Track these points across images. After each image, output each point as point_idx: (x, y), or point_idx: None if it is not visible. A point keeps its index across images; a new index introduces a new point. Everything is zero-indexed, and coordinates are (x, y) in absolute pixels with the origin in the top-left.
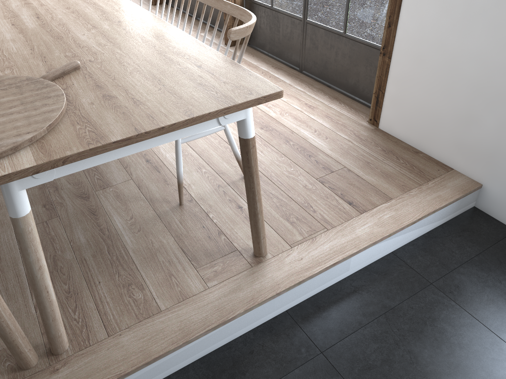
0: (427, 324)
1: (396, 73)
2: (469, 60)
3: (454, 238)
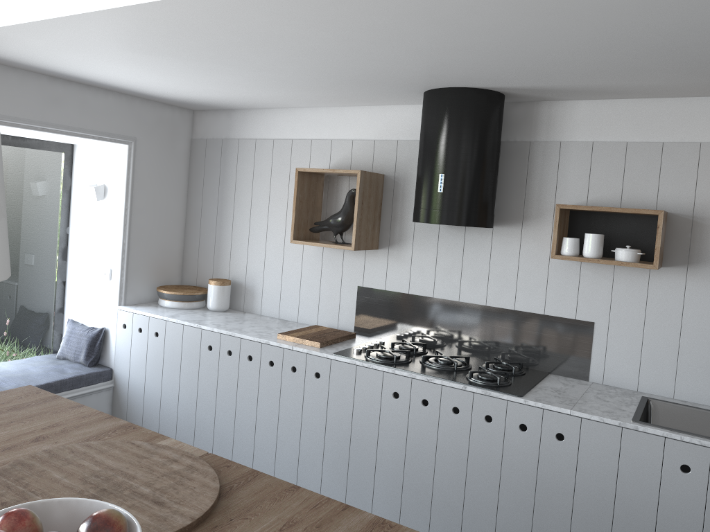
0: None
1: None
2: None
3: None
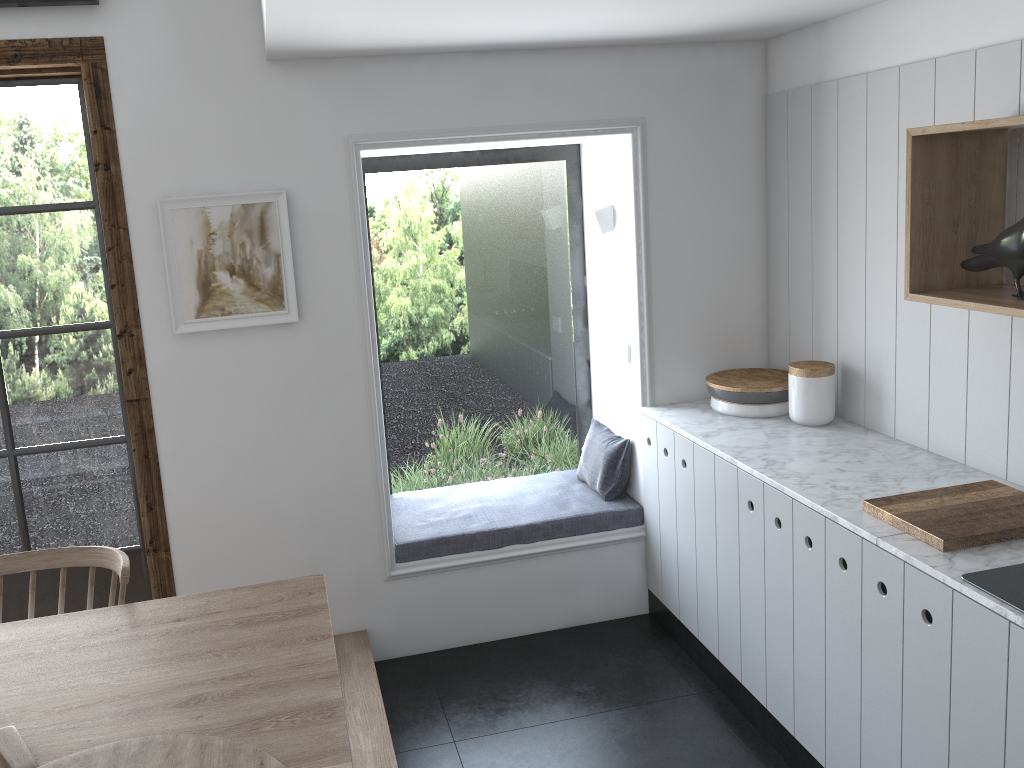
0: (504, 767)
1: (186, 565)
2: (288, 500)
3: (404, 697)
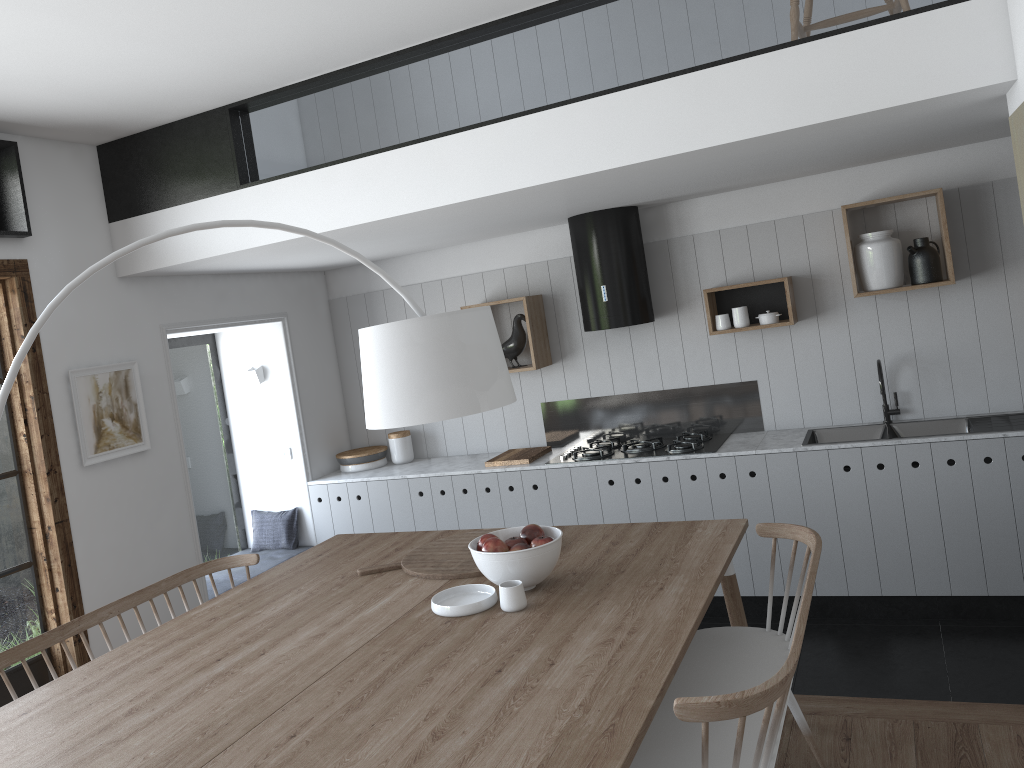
0: None
1: (99, 647)
2: (152, 581)
3: None
